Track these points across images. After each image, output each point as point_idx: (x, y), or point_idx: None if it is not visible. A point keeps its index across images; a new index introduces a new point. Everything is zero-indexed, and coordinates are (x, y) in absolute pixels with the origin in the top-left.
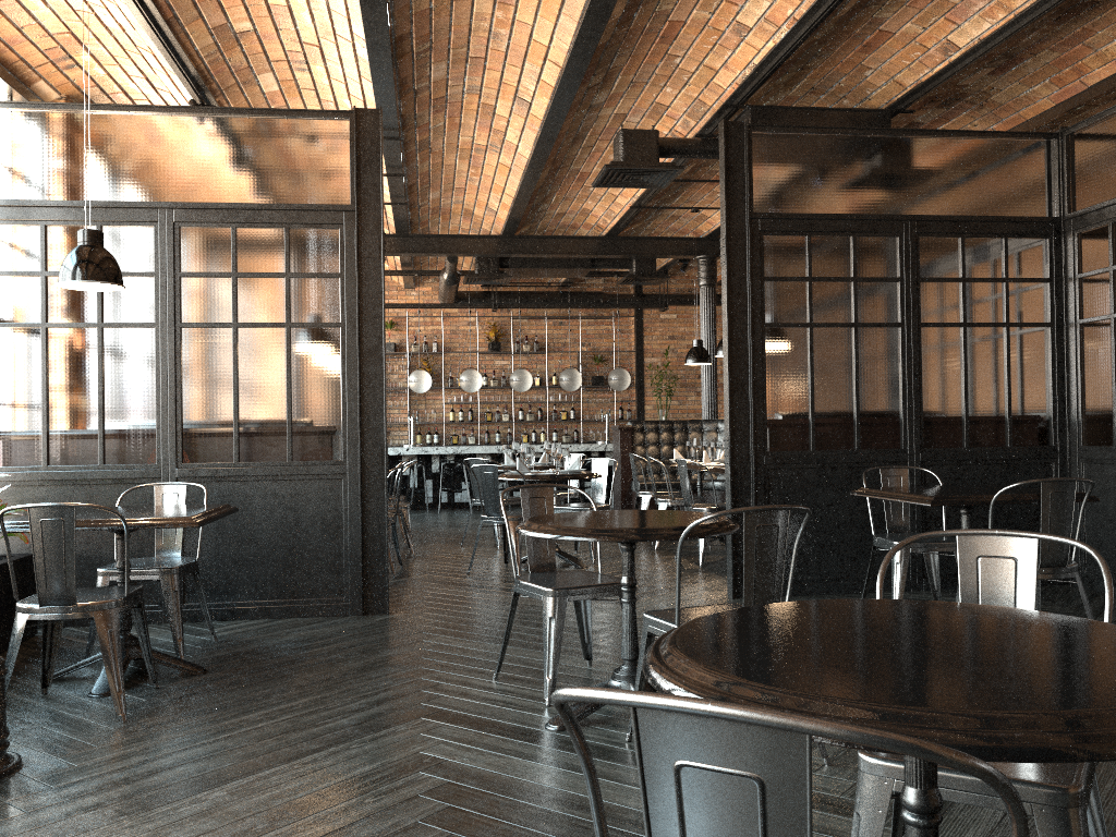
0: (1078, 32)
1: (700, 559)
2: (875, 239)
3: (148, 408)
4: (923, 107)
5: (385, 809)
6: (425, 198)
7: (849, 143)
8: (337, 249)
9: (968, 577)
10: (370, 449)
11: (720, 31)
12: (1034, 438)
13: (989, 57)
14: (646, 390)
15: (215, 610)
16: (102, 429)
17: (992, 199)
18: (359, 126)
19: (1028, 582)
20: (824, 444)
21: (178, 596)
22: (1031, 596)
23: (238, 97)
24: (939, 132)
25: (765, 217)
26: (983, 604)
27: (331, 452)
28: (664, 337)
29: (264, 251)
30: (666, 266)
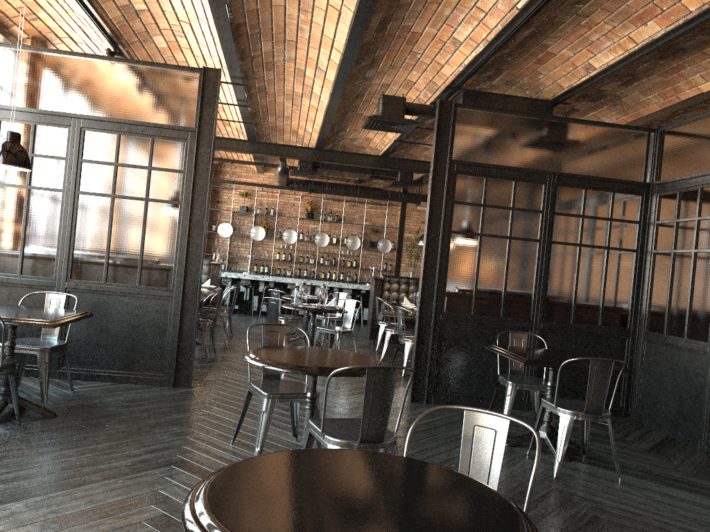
0: (674, 66)
1: (403, 372)
2: (529, 184)
3: (53, 242)
4: (579, 100)
5: (116, 529)
6: (266, 121)
7: (519, 121)
8: (183, 154)
9: (467, 437)
10: (189, 283)
11: (444, 41)
12: (617, 322)
13: (618, 75)
14: (403, 254)
15: (81, 373)
16: (22, 253)
17: (607, 167)
18: (205, 79)
19: (500, 446)
20: (481, 311)
21: (47, 366)
22: (501, 456)
23: (140, 49)
24: (578, 120)
25: (459, 163)
26: (473, 456)
27: (165, 282)
28: (418, 221)
29: (136, 151)
30: (422, 177)
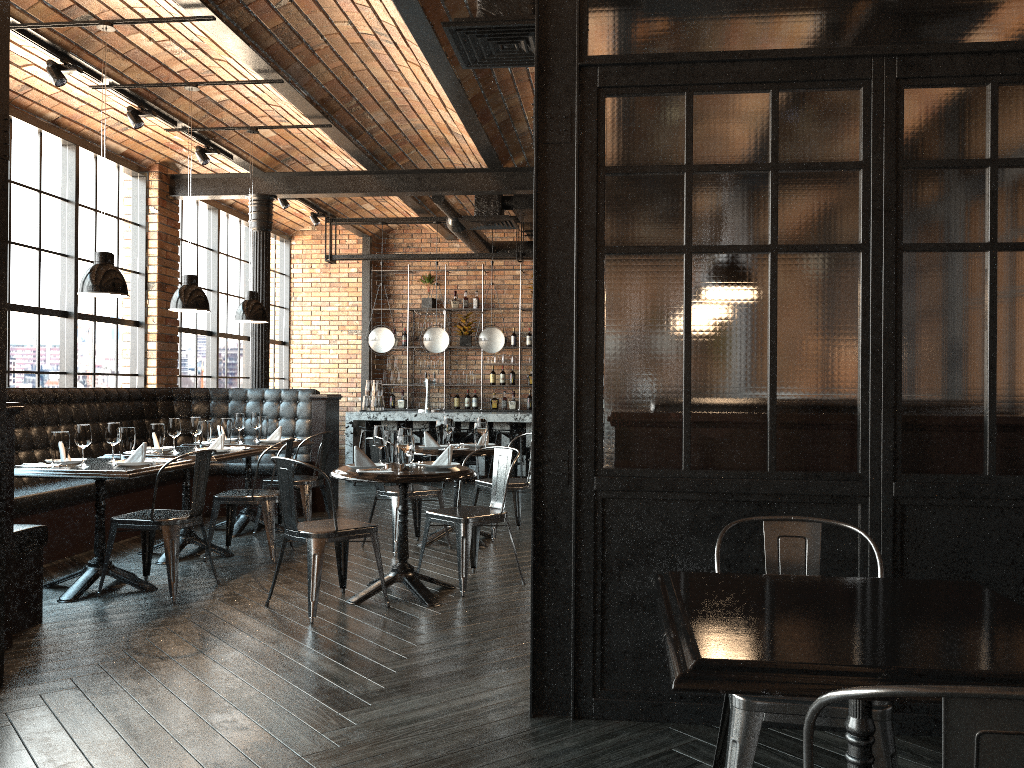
0: None
1: None
2: (818, 93)
3: None
4: None
5: None
6: (369, 122)
7: None
8: None
9: None
10: None
11: None
12: None
13: None
14: None
15: None
16: None
17: None
18: None
19: None
20: (709, 459)
21: None
22: None
23: None
24: None
25: (607, 62)
26: None
27: None
28: None
29: None
30: None
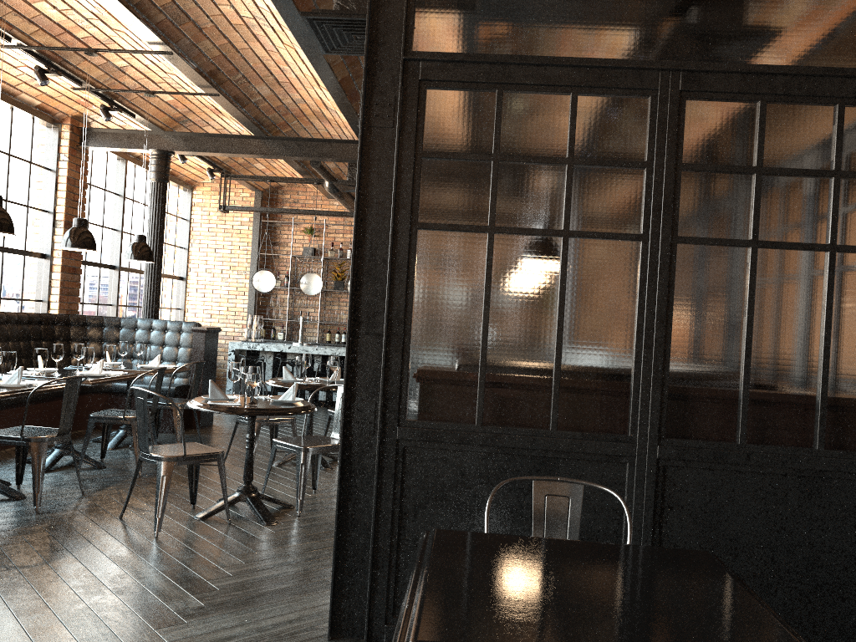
0: None
1: None
2: (612, 99)
3: None
4: None
5: None
6: (254, 94)
7: None
8: None
9: None
10: None
11: None
12: None
13: None
14: None
15: None
16: None
17: (823, 41)
18: None
19: None
20: (499, 416)
21: None
22: None
23: None
24: None
25: (428, 58)
26: None
27: None
28: None
29: None
30: None
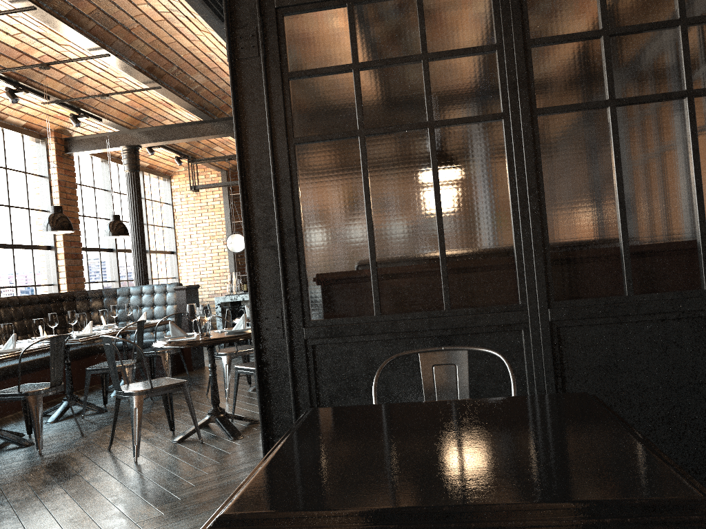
0: None
1: None
2: None
3: None
4: None
5: None
6: (192, 82)
7: None
8: None
9: None
10: None
11: None
12: None
13: None
14: None
15: None
16: None
17: None
18: None
19: None
20: (395, 304)
21: None
22: None
23: None
24: None
25: None
26: None
27: None
28: None
29: None
30: None
